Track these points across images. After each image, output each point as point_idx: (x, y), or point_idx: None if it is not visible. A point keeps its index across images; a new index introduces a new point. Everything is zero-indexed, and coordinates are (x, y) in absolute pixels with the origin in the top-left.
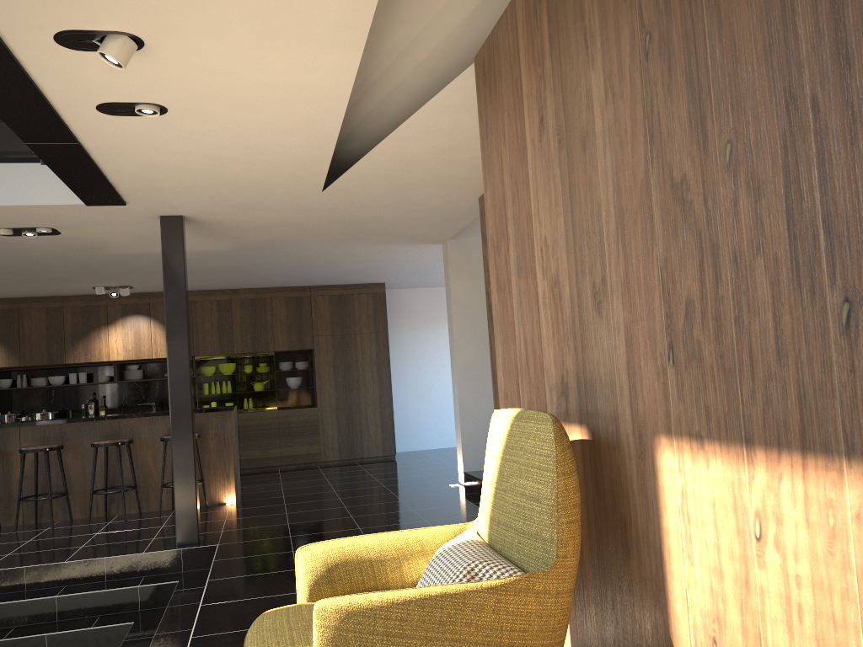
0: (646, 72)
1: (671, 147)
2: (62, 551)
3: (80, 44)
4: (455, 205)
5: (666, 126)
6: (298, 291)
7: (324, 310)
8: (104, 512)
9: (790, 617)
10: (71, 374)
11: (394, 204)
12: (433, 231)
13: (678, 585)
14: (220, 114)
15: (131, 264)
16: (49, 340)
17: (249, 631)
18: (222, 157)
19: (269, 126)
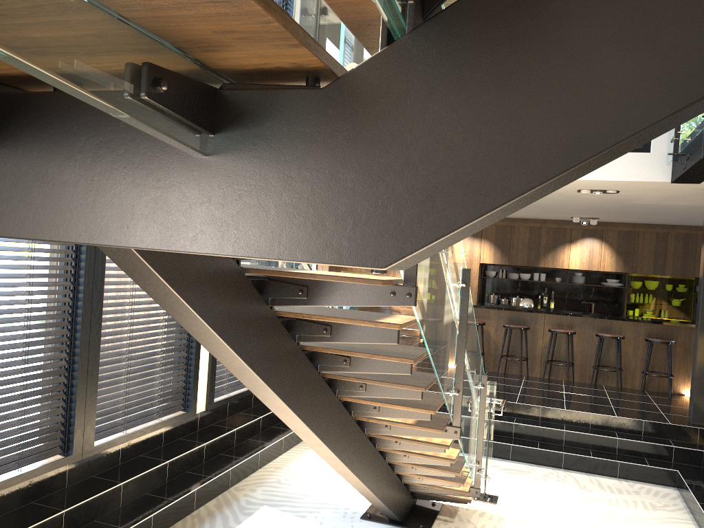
0: None
1: None
2: (602, 407)
3: None
4: None
5: None
6: None
7: None
8: (593, 381)
9: None
10: (535, 273)
11: None
12: None
13: None
14: None
15: (626, 208)
16: (529, 249)
17: None
18: None
19: None
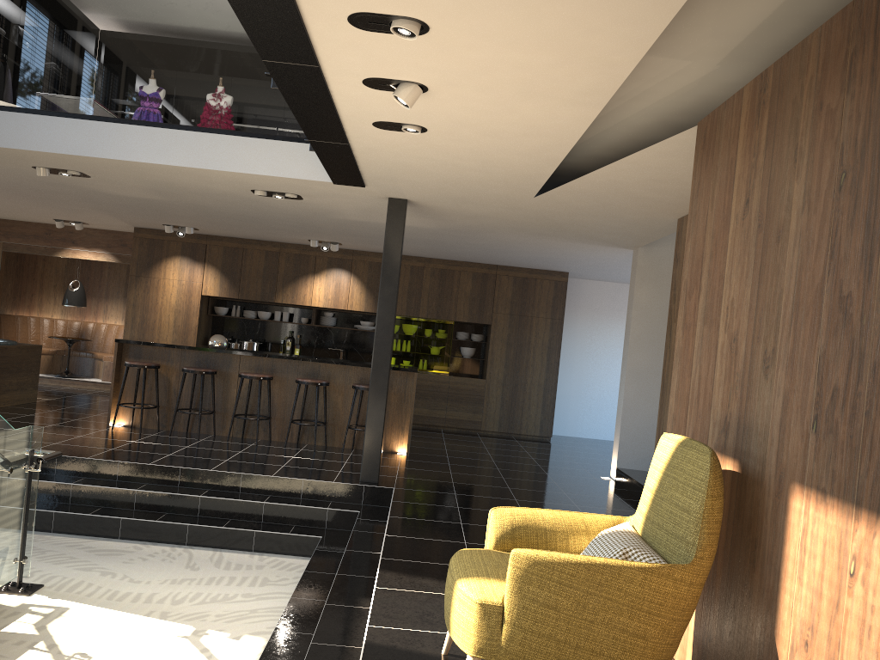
0: (837, 201)
1: (844, 267)
2: (268, 466)
3: (380, 86)
4: (654, 221)
5: (844, 250)
6: (485, 269)
7: (506, 290)
8: (296, 439)
9: (862, 634)
10: (276, 312)
11: (596, 214)
12: (627, 238)
13: (788, 598)
14: (467, 137)
15: (348, 228)
16: (264, 280)
17: (452, 560)
18: (457, 165)
19: (505, 149)
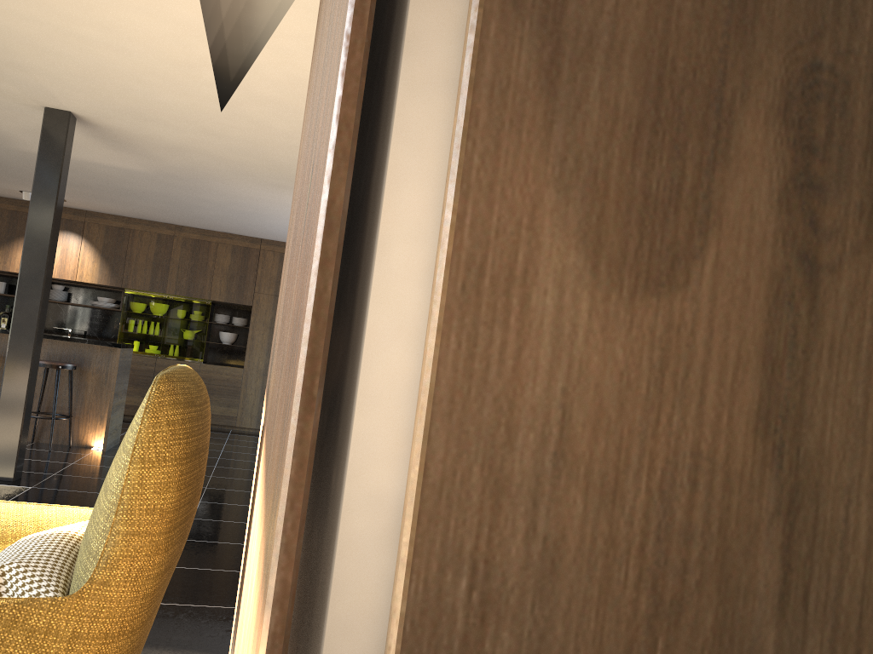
0: None
1: None
2: None
3: None
4: None
5: None
6: (248, 242)
7: (271, 267)
8: None
9: None
10: None
11: None
12: None
13: None
14: None
15: None
16: None
17: None
18: (76, 34)
19: None
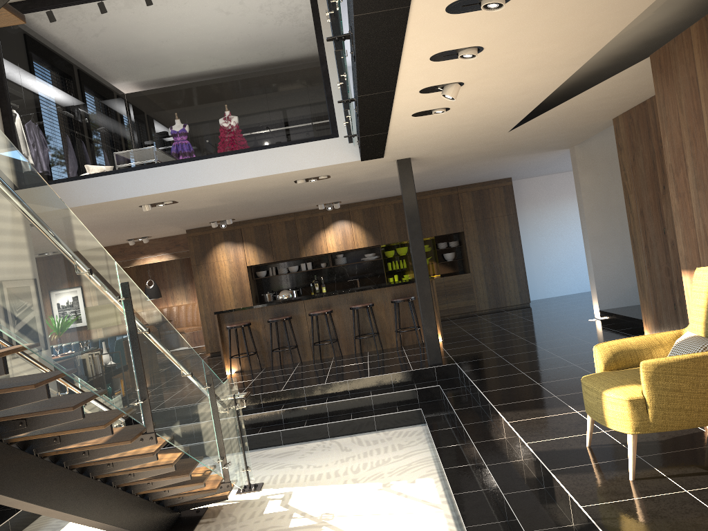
0: None
1: None
2: (359, 372)
3: (430, 90)
4: (593, 125)
5: None
6: (449, 191)
7: (468, 203)
8: (359, 350)
9: None
10: (302, 264)
11: (551, 131)
12: (568, 142)
13: None
14: (477, 106)
15: (352, 189)
16: (289, 243)
17: (586, 383)
18: (460, 125)
19: (501, 106)
